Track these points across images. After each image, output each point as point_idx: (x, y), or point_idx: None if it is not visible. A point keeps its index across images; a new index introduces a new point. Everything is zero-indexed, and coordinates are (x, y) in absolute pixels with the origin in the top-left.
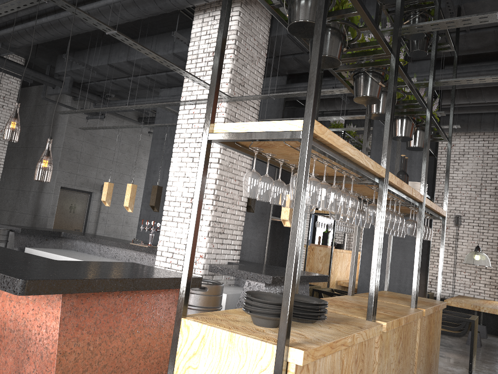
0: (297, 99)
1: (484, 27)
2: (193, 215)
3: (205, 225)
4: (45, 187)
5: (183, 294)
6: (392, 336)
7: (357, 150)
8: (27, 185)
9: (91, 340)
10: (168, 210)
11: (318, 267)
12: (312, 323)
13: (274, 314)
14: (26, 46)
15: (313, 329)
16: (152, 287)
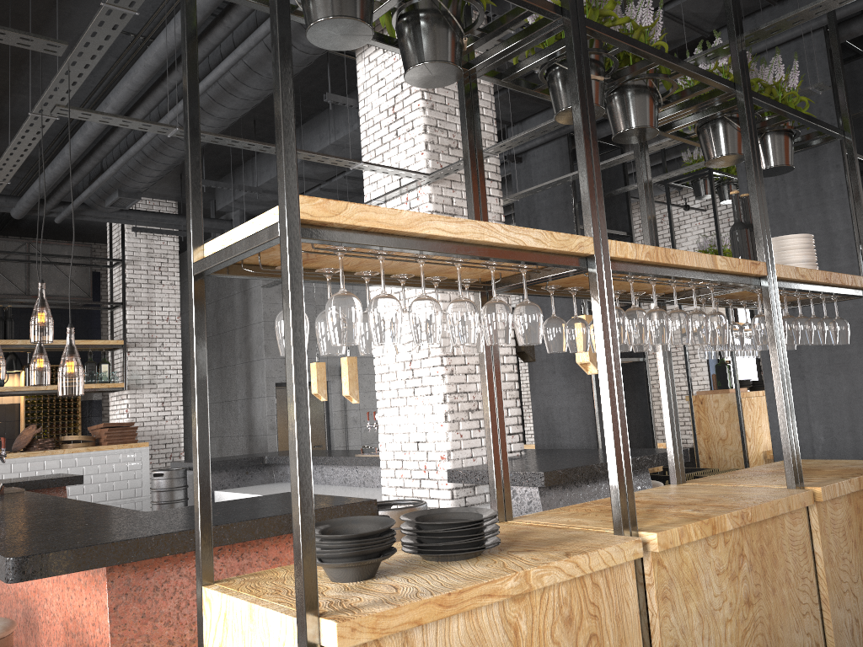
0: None
1: None
2: (193, 407)
3: (438, 402)
4: (254, 389)
5: (199, 545)
6: (705, 555)
7: (471, 221)
8: (231, 392)
9: (174, 635)
10: (382, 390)
11: (719, 432)
12: (467, 559)
13: (346, 557)
14: (151, 183)
15: (445, 572)
16: (270, 532)
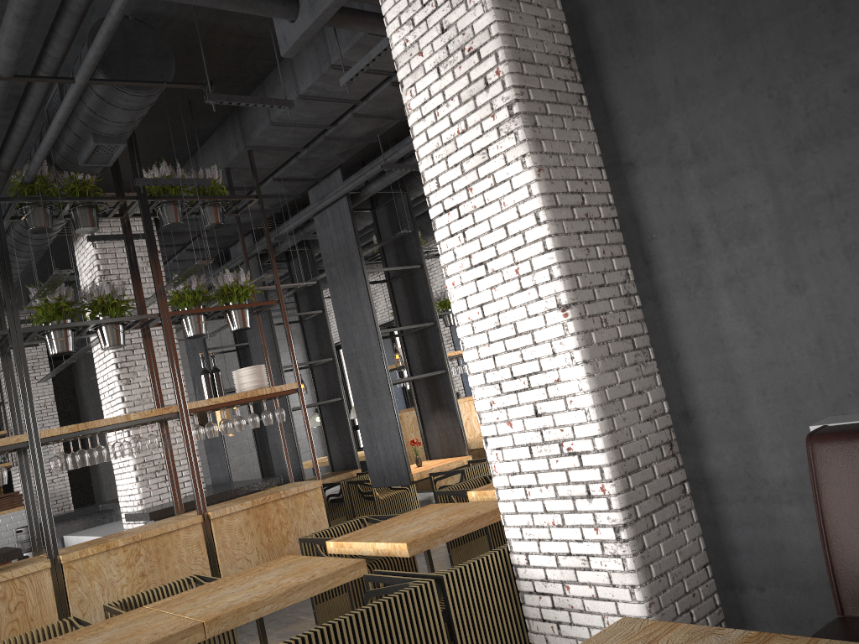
0: (278, 252)
1: (308, 141)
2: None
3: (132, 470)
4: None
5: None
6: (107, 559)
7: None
8: None
9: None
10: (114, 463)
11: (412, 438)
12: None
13: None
14: None
15: None
16: None
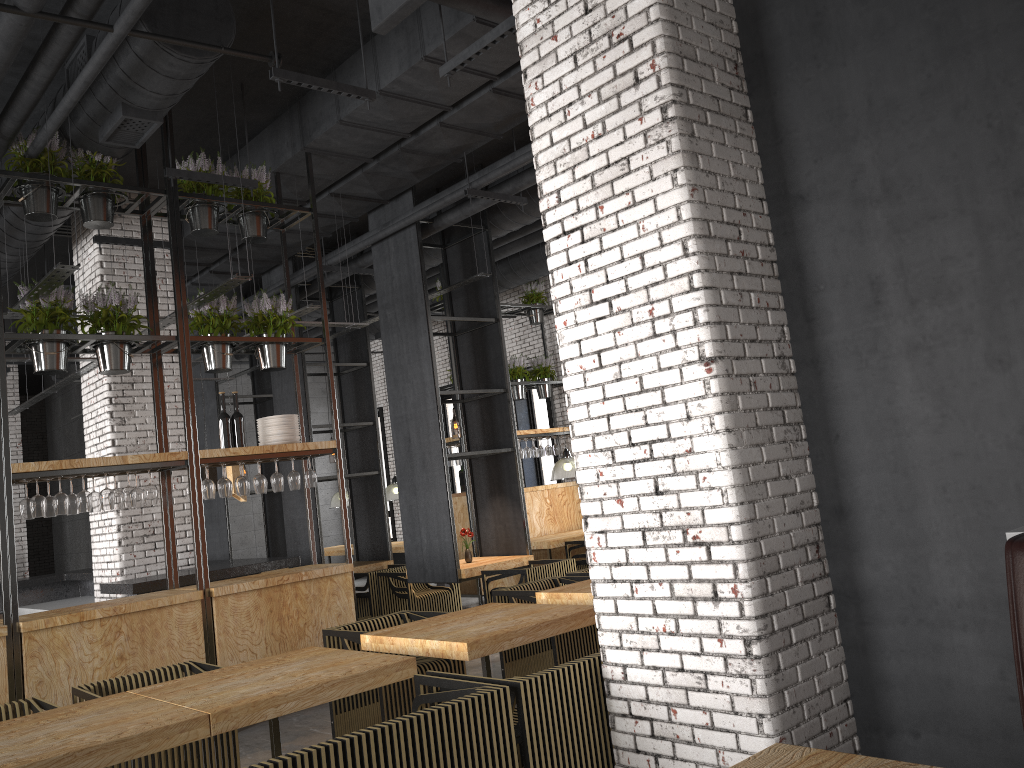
0: None
1: (379, 151)
2: None
3: (115, 531)
4: None
5: None
6: (79, 633)
7: None
8: None
9: None
10: (92, 521)
11: (458, 530)
12: None
13: None
14: None
15: None
16: None
